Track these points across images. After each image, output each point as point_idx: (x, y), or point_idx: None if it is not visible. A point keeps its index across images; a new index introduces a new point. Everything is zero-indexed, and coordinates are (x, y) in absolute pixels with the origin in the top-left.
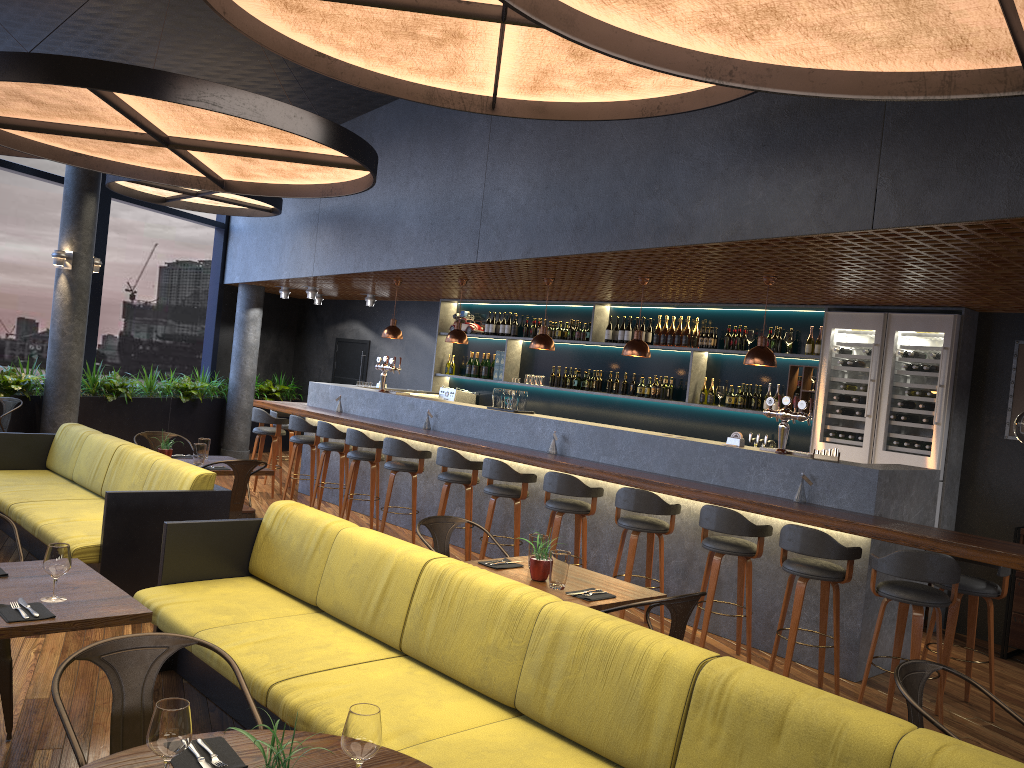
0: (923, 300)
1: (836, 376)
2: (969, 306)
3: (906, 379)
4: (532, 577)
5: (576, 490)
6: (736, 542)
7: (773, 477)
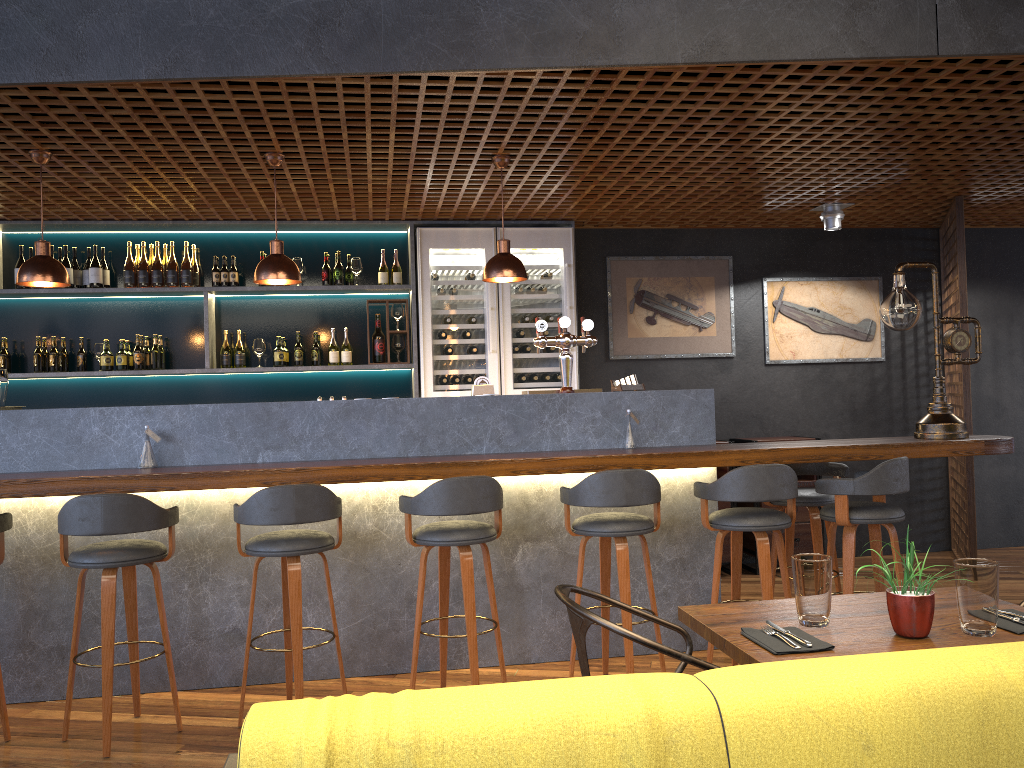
0: (554, 210)
1: (443, 308)
2: (575, 220)
3: (528, 304)
4: (920, 633)
5: (328, 508)
6: (631, 516)
7: (579, 425)
